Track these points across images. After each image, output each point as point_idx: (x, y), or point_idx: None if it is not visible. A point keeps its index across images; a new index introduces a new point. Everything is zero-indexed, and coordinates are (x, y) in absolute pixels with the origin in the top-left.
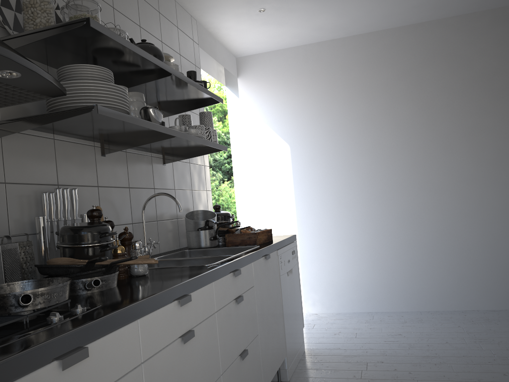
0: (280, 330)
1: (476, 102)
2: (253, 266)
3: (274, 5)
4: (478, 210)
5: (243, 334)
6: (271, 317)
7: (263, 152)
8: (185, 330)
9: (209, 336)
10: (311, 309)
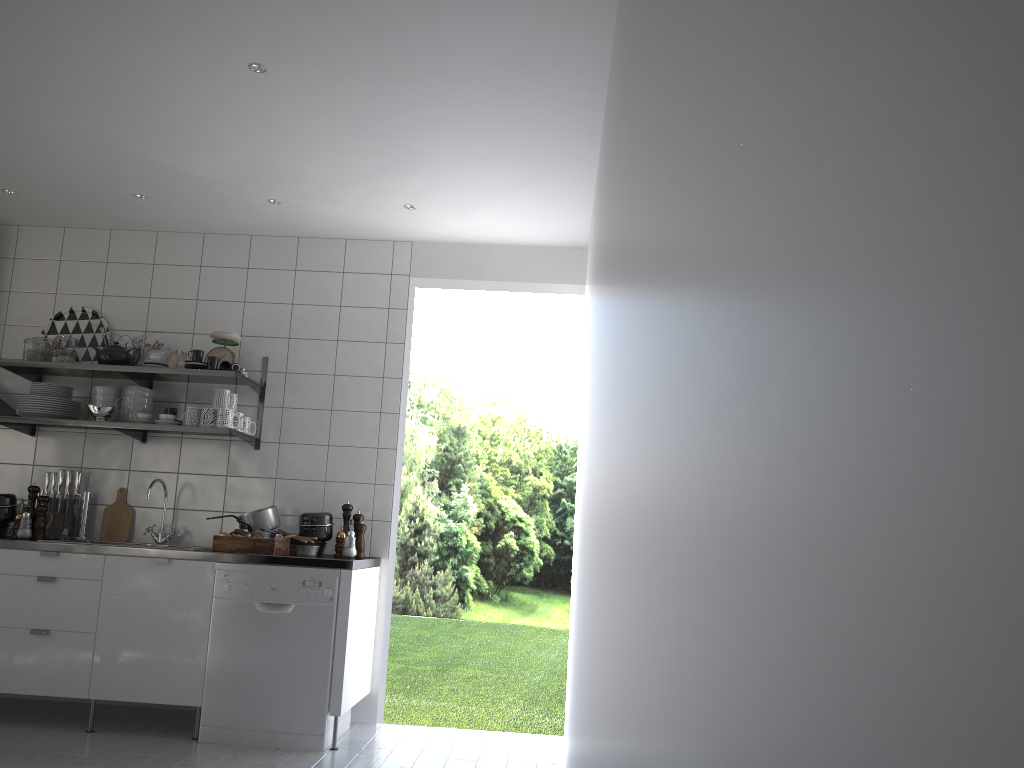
0: (186, 663)
1: (604, 264)
2: (106, 560)
3: (398, 198)
4: (589, 578)
5: (48, 615)
6: (150, 633)
7: (580, 419)
8: None
9: None
10: (566, 753)
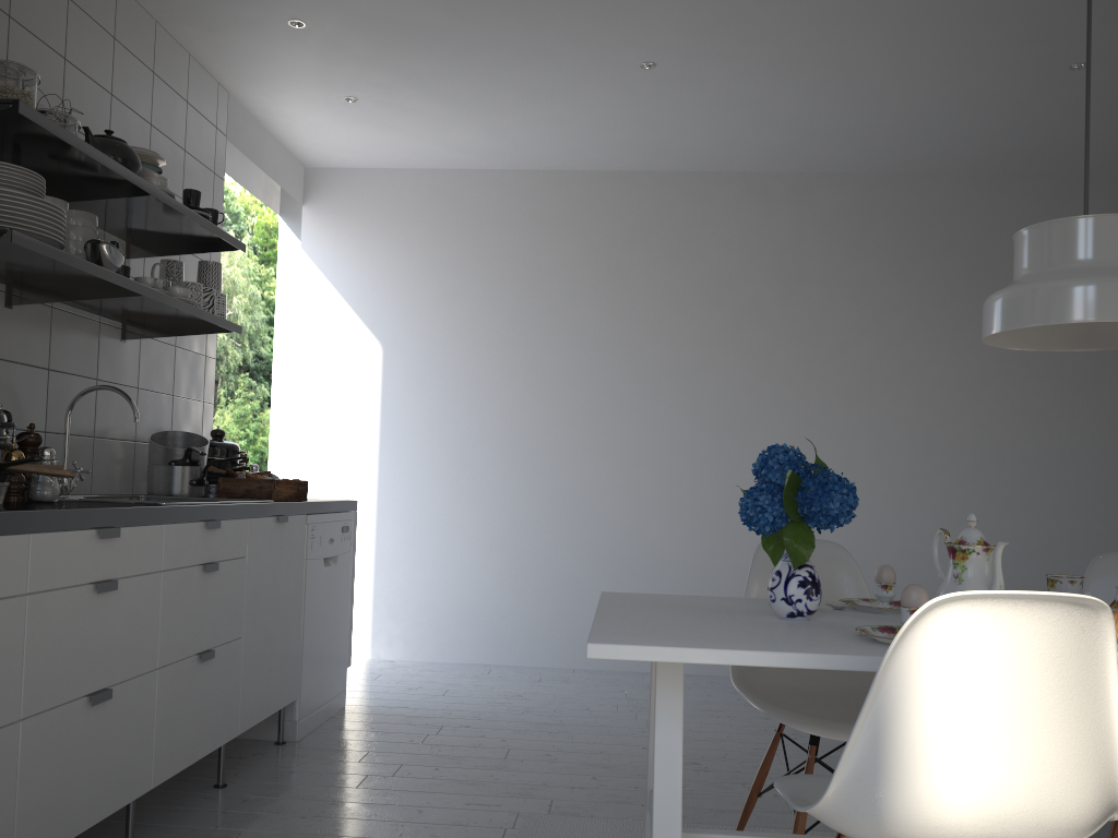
0: (292, 650)
1: (705, 321)
2: (249, 525)
3: (373, 95)
4: (687, 501)
5: (210, 625)
6: (274, 620)
7: (333, 350)
8: (103, 577)
9: (144, 603)
10: (385, 651)
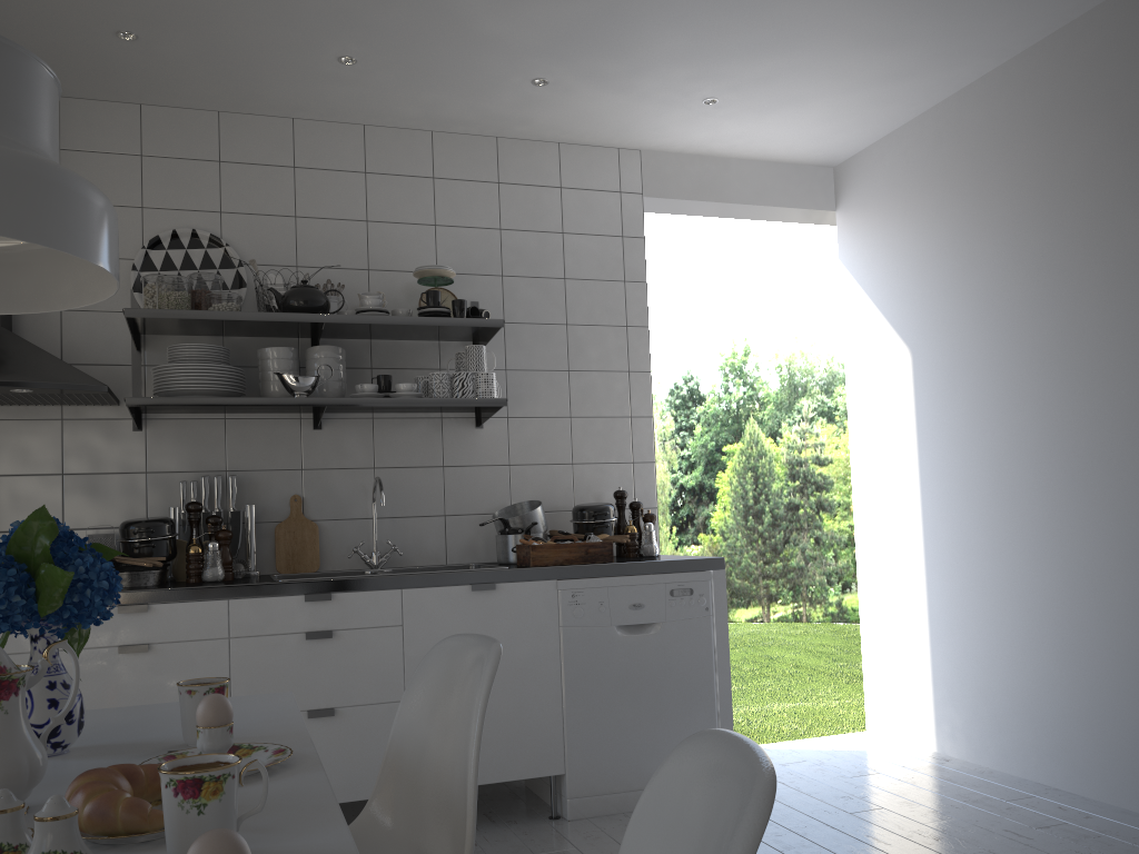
0: (537, 721)
1: None
2: (404, 596)
3: (714, 87)
4: None
5: (329, 686)
6: None
7: (872, 369)
8: (134, 641)
9: (201, 663)
10: (949, 746)
